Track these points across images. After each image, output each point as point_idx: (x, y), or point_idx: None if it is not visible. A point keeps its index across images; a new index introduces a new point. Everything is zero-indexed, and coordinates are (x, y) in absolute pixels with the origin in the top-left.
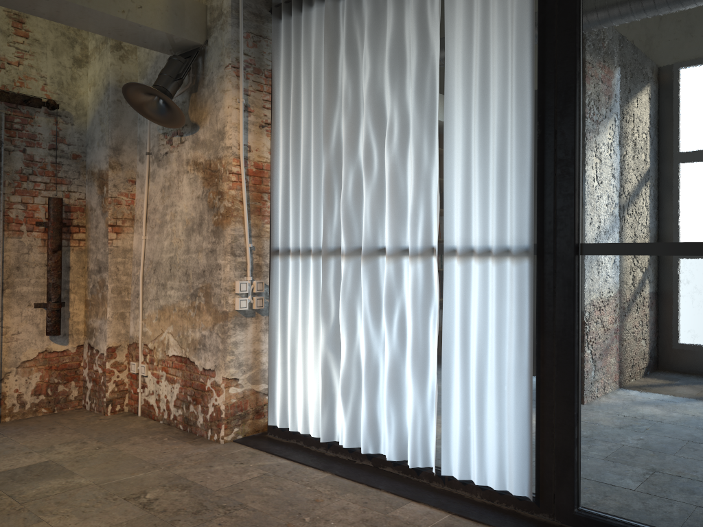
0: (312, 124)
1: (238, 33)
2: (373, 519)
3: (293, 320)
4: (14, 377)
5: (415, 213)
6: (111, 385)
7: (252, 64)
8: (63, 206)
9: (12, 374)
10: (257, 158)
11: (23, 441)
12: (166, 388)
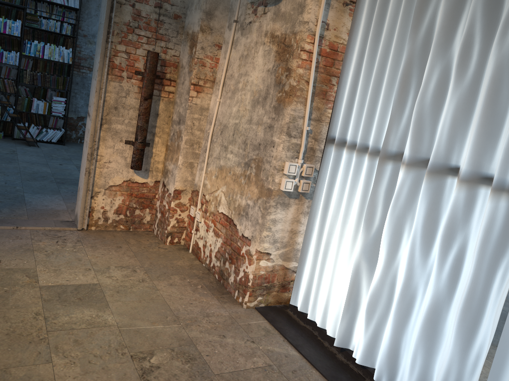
0: (402, 5)
1: None
2: None
3: (334, 214)
4: (102, 196)
5: None
6: (173, 221)
7: None
8: (160, 60)
9: (100, 194)
10: (334, 39)
11: (91, 255)
12: (212, 239)
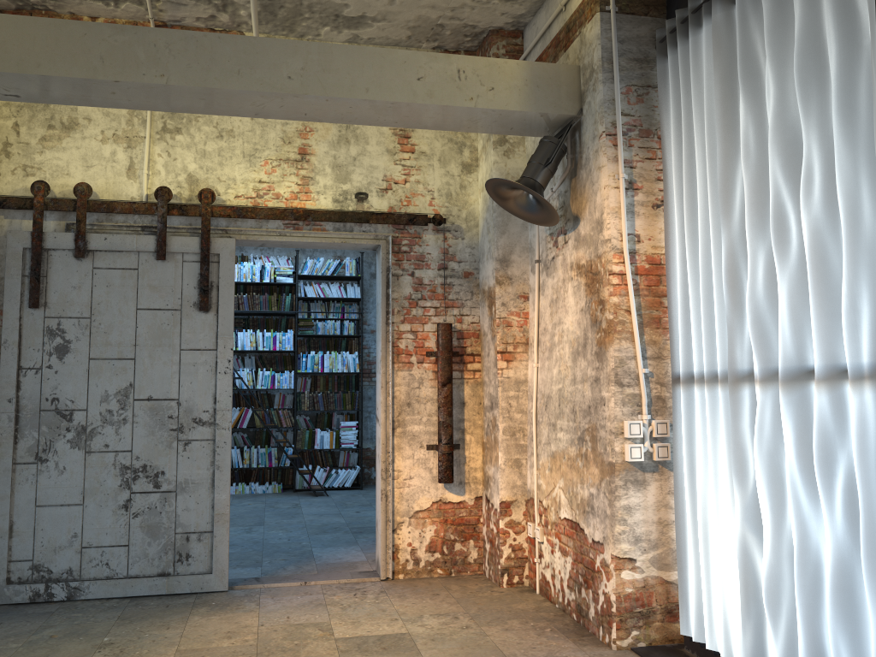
0: (708, 191)
1: (613, 90)
2: None
3: (702, 479)
4: (407, 528)
5: (853, 308)
6: (506, 549)
7: (637, 126)
8: (455, 332)
9: (404, 524)
10: (651, 250)
11: (399, 605)
12: (559, 561)
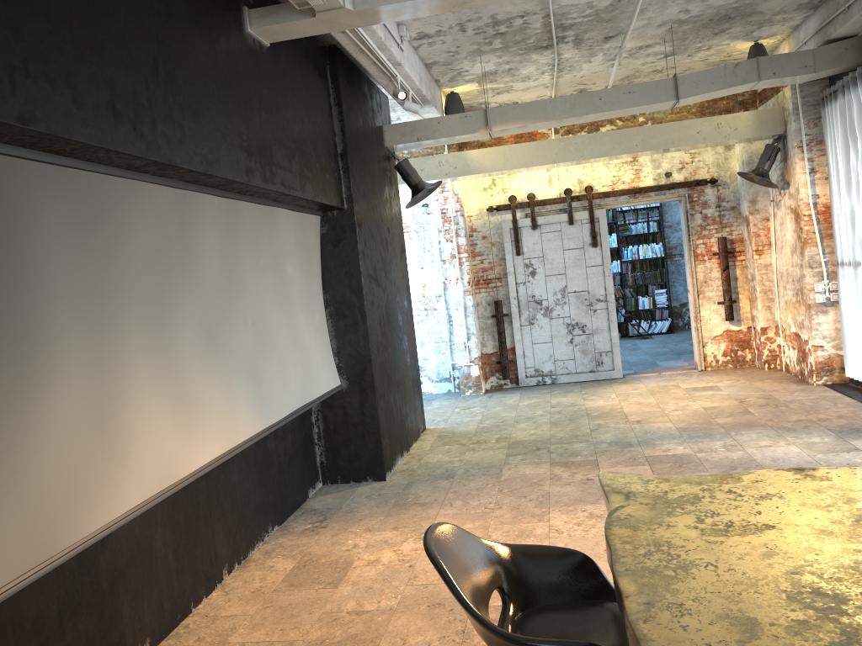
0: (842, 180)
1: (800, 124)
2: (845, 416)
3: (849, 307)
4: (710, 345)
5: None
6: (765, 351)
7: (814, 139)
8: (728, 240)
9: (708, 343)
10: (825, 201)
11: (709, 378)
12: (791, 353)
